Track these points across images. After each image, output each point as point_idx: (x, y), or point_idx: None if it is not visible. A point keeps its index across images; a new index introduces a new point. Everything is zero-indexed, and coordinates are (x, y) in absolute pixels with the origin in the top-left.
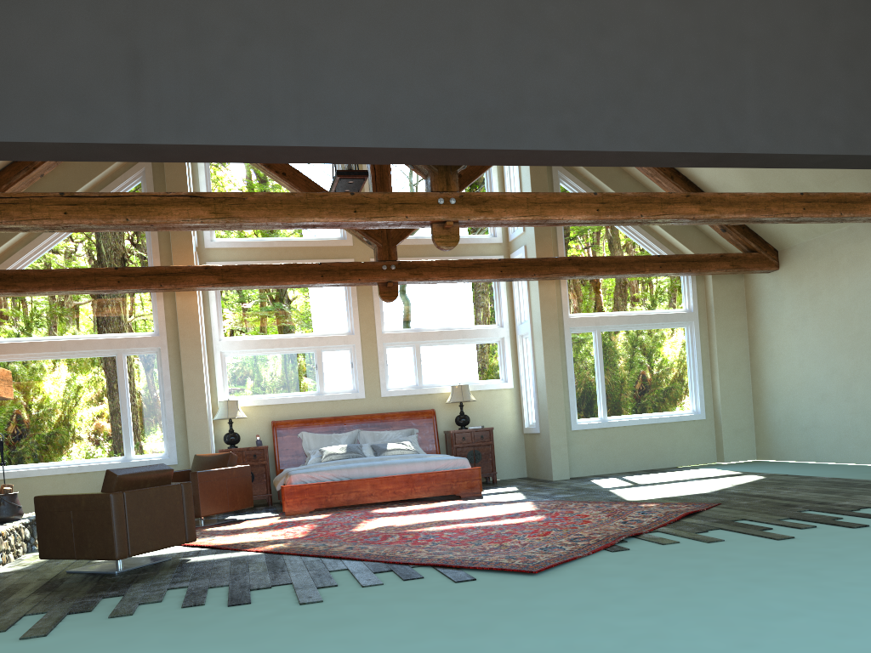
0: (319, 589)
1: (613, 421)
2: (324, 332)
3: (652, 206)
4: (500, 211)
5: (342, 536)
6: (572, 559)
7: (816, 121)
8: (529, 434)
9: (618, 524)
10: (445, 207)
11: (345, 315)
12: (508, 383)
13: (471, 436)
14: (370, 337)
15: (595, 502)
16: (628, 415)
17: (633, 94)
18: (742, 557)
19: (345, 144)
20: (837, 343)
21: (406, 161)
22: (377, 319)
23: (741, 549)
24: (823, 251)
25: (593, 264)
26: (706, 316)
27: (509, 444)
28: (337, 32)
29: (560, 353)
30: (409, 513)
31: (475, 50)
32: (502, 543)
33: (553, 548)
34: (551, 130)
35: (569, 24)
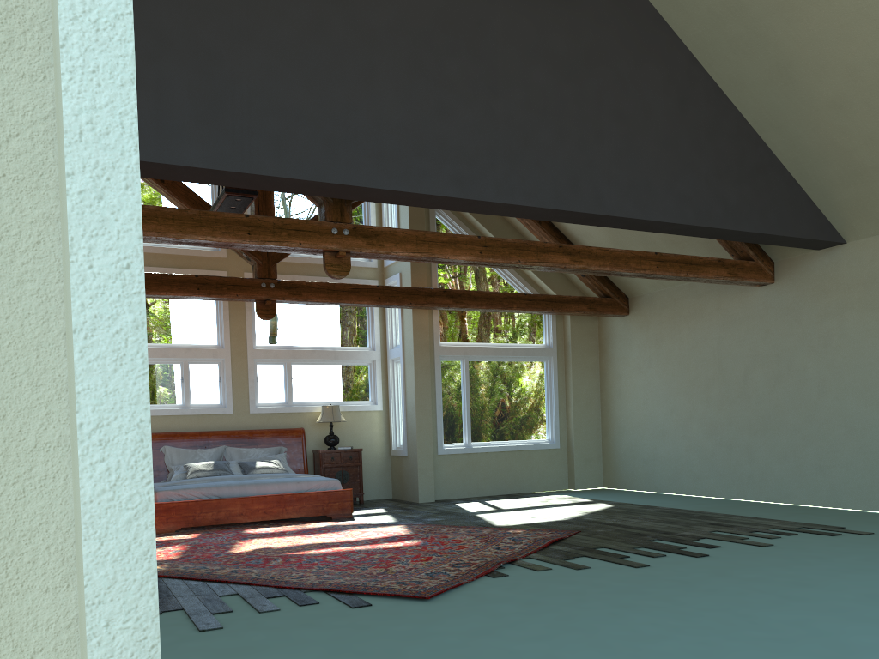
0: (214, 615)
1: (477, 447)
2: (192, 344)
3: (529, 253)
4: (391, 245)
5: (221, 559)
6: (459, 584)
7: (673, 193)
8: (396, 456)
9: (493, 550)
10: (338, 237)
11: (215, 327)
12: (377, 406)
13: (340, 457)
14: (241, 352)
15: (466, 527)
16: (490, 442)
17: (521, 152)
18: (609, 584)
19: (250, 171)
20: (676, 385)
21: (307, 192)
22: (248, 334)
23: (606, 576)
24: (668, 302)
25: (466, 298)
26: (563, 352)
27: (376, 465)
28: (246, 60)
29: (430, 379)
30: (283, 534)
31: (379, 94)
32: (387, 568)
33: (438, 574)
34: (447, 178)
35: (467, 80)
